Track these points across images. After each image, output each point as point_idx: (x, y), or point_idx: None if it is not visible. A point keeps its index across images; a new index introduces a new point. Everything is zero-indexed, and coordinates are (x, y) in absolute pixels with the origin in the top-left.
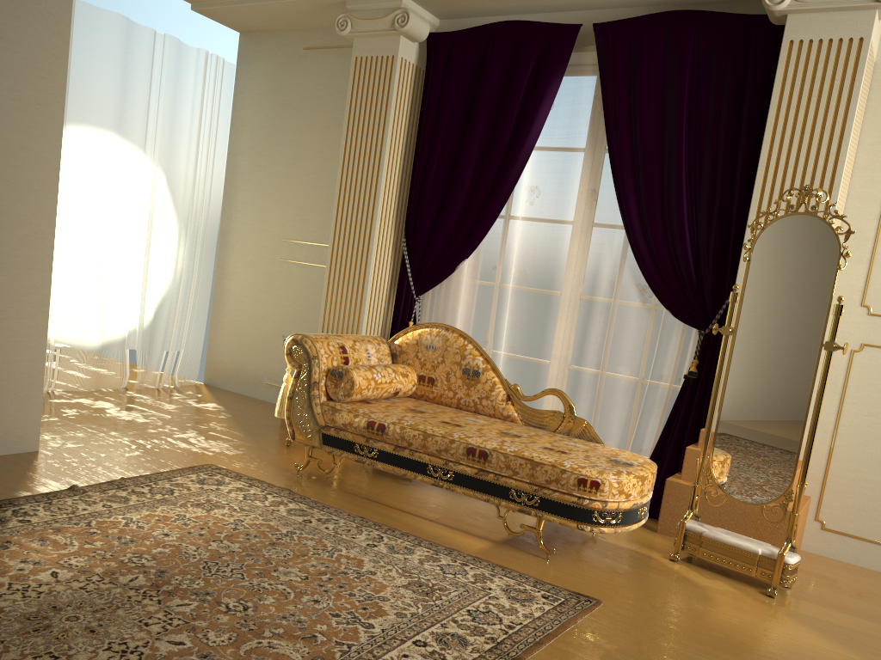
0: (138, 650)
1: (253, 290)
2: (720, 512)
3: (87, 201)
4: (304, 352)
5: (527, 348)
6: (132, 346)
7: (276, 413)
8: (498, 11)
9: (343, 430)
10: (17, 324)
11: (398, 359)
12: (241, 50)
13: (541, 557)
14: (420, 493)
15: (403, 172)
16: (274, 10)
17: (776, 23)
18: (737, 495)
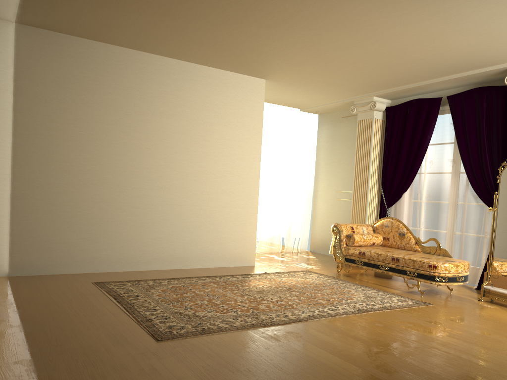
0: (283, 297)
1: (326, 212)
2: (506, 284)
3: (266, 184)
4: (337, 229)
5: (432, 225)
6: (282, 236)
7: (329, 252)
8: (412, 95)
9: (351, 256)
10: (248, 225)
11: (375, 232)
12: (319, 121)
13: (420, 295)
14: (383, 280)
15: (379, 160)
16: (328, 107)
17: None
18: (503, 273)
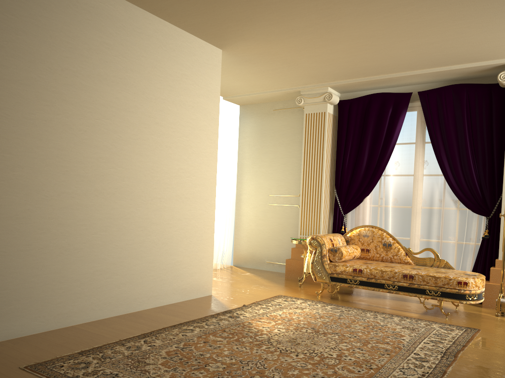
0: (336, 348)
1: (256, 219)
2: None
3: None
4: (318, 242)
5: (402, 232)
6: None
7: (305, 270)
8: (369, 88)
9: (340, 274)
10: (205, 241)
11: (350, 242)
12: (241, 113)
13: (443, 317)
14: (372, 299)
15: (331, 160)
16: (262, 96)
17: (503, 87)
18: None
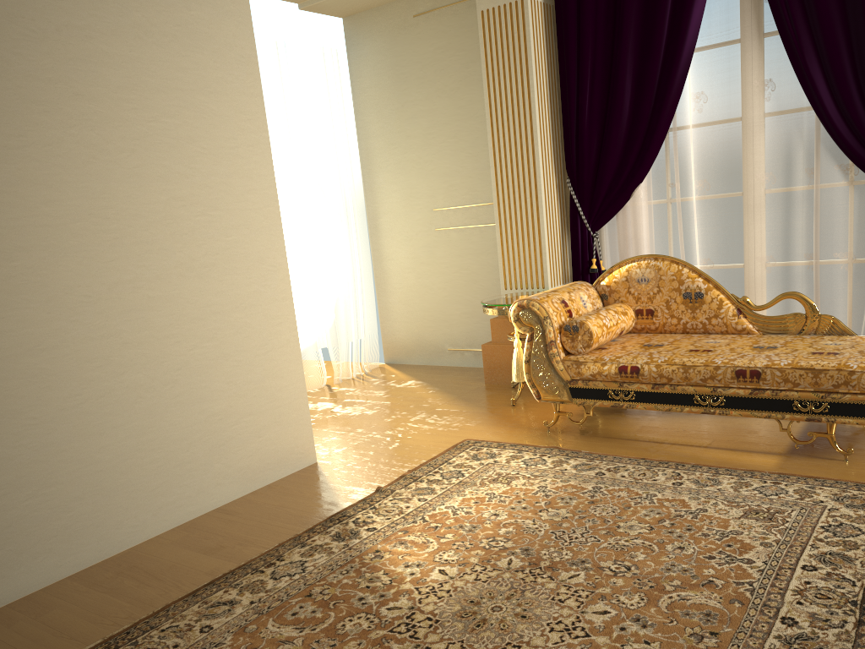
0: (578, 626)
1: (415, 265)
2: None
3: None
4: (534, 315)
5: (725, 257)
6: (322, 345)
7: (514, 378)
8: None
9: (592, 381)
10: (278, 353)
11: (609, 299)
12: (347, 35)
13: (838, 459)
14: (670, 423)
15: (551, 113)
16: None
17: None
18: None
